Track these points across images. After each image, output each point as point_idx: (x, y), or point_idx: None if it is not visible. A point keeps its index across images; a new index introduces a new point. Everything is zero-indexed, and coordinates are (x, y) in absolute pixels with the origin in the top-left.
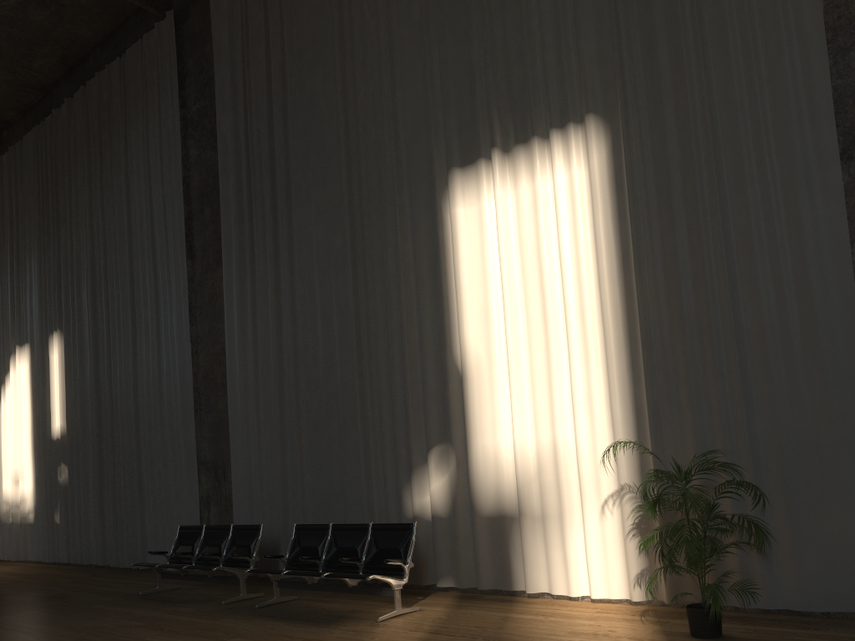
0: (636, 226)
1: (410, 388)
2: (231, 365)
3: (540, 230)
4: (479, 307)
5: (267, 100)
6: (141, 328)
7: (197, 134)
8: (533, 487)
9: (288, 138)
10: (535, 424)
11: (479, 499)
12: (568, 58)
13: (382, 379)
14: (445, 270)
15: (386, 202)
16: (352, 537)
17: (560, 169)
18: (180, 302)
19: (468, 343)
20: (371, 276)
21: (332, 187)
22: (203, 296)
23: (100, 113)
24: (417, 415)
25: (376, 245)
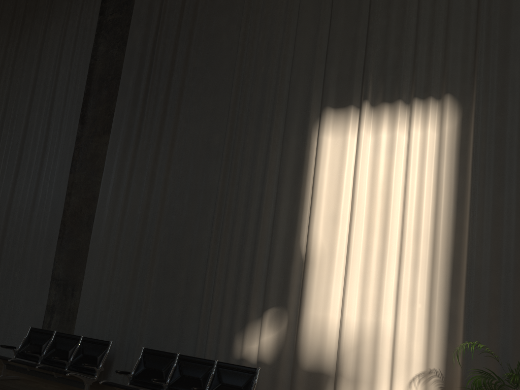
0: (475, 181)
1: (258, 259)
2: (101, 210)
3: (393, 167)
4: (329, 212)
5: (178, 25)
6: (25, 165)
7: (108, 36)
8: (351, 356)
9: (189, 55)
10: (362, 308)
11: (303, 356)
12: (436, 52)
13: (234, 247)
14: (305, 179)
15: (264, 119)
16: (197, 368)
17: (417, 127)
18: (65, 153)
19: (316, 236)
20: (241, 170)
21: (220, 98)
22: (85, 154)
23: (28, 2)
24: (259, 281)
25: (249, 148)
